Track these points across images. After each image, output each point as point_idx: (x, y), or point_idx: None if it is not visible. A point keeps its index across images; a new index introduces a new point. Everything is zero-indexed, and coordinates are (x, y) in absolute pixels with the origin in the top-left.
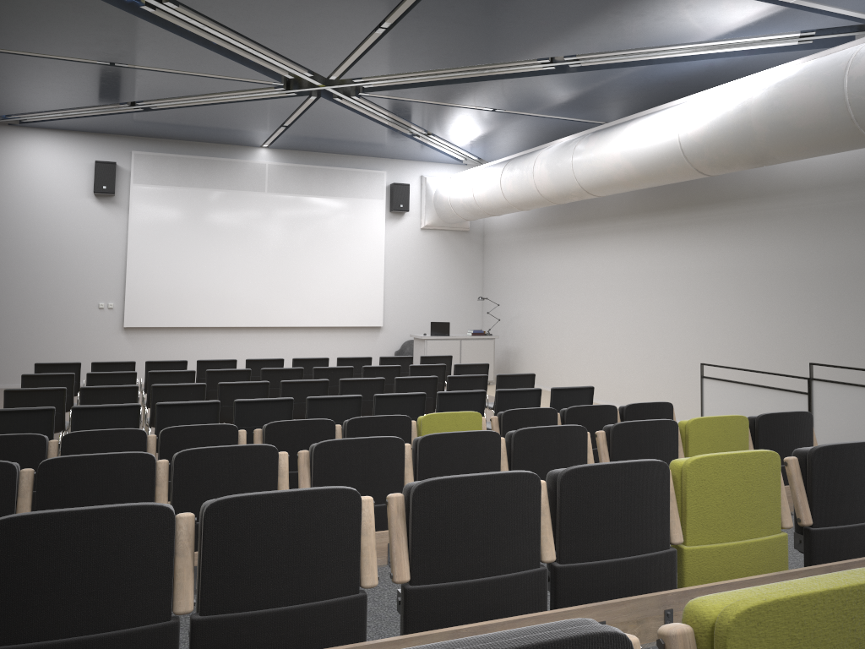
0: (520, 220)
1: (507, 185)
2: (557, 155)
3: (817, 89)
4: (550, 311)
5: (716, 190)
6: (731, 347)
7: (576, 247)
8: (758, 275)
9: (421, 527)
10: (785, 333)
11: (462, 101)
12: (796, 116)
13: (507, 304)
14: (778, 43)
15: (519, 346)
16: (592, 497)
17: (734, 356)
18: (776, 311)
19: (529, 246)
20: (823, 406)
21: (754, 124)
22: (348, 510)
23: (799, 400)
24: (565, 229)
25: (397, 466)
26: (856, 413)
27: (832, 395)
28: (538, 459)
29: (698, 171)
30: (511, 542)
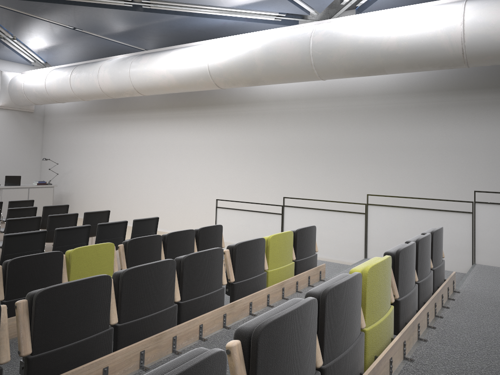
0: (75, 107)
1: (75, 82)
2: (117, 65)
3: (294, 45)
4: (96, 168)
5: (216, 98)
6: (220, 189)
7: (118, 127)
8: (239, 148)
9: (262, 369)
10: (252, 180)
11: (53, 18)
12: (282, 59)
13: (62, 163)
14: (265, 17)
15: (71, 192)
16: (338, 308)
17: (222, 194)
18: (248, 168)
19: (82, 125)
20: (290, 220)
21: (257, 61)
22: (219, 374)
23: (276, 218)
24: (111, 115)
25: (106, 299)
26: (308, 223)
27: (295, 214)
28: (198, 275)
29: (216, 85)
30: (306, 359)
